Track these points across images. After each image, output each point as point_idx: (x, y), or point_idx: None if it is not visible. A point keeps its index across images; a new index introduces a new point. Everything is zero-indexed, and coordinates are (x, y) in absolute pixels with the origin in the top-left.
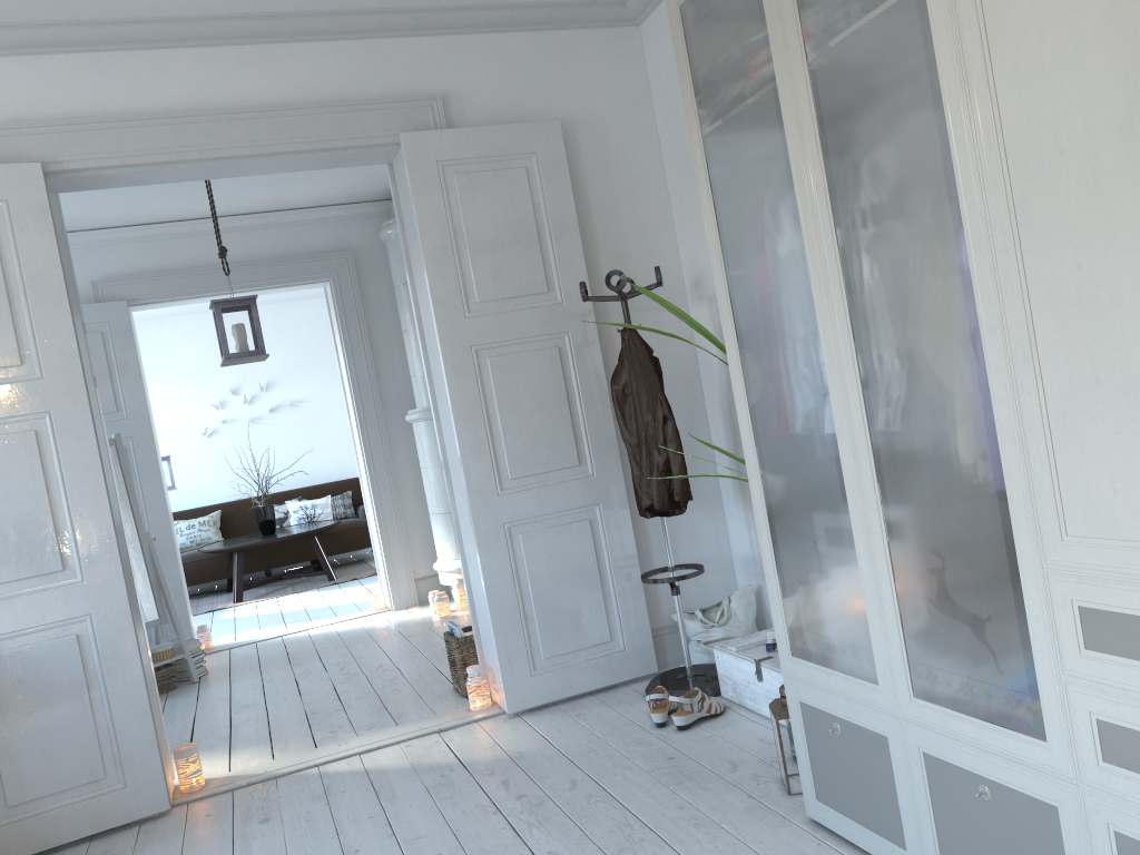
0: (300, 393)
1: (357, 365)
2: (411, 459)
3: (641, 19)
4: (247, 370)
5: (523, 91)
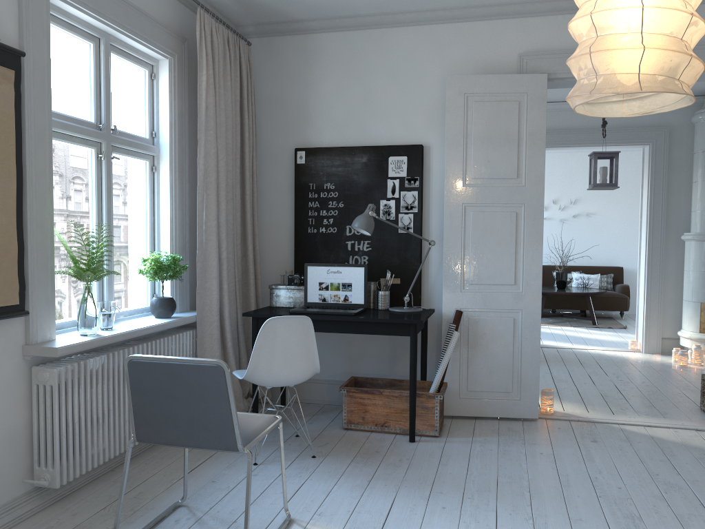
0: (593, 209)
1: (655, 199)
2: (676, 263)
3: None
4: (564, 190)
5: None
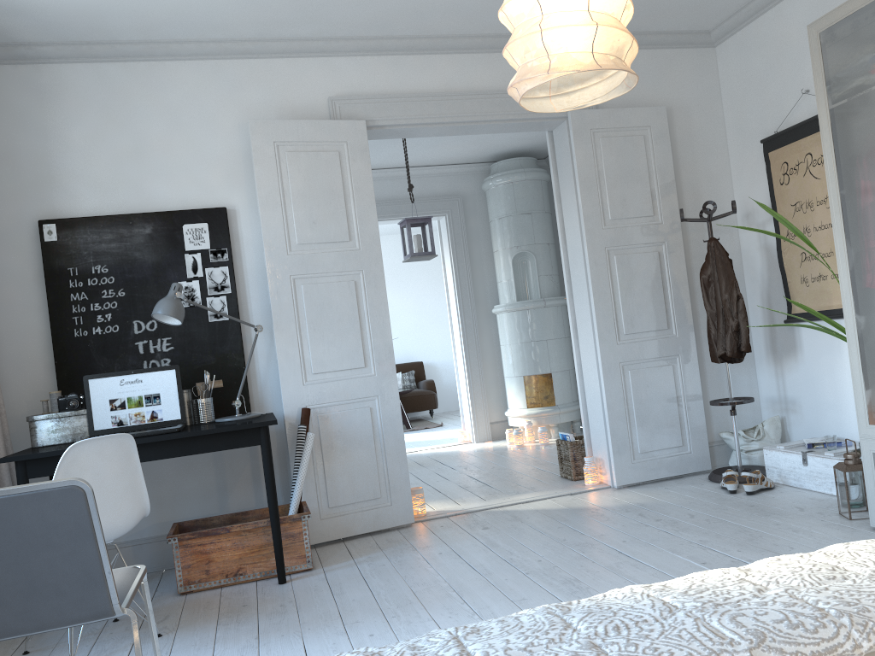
0: None
1: (460, 273)
2: (491, 340)
3: (718, 43)
4: None
5: (641, 87)
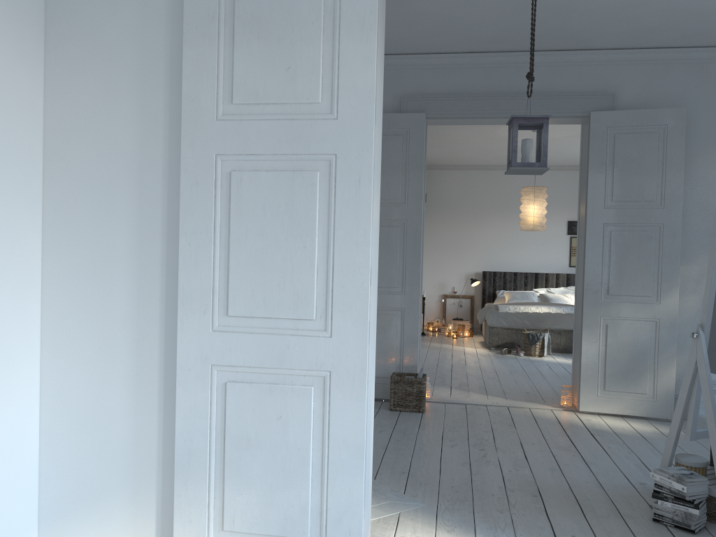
0: None
1: None
2: None
3: None
4: None
5: None
